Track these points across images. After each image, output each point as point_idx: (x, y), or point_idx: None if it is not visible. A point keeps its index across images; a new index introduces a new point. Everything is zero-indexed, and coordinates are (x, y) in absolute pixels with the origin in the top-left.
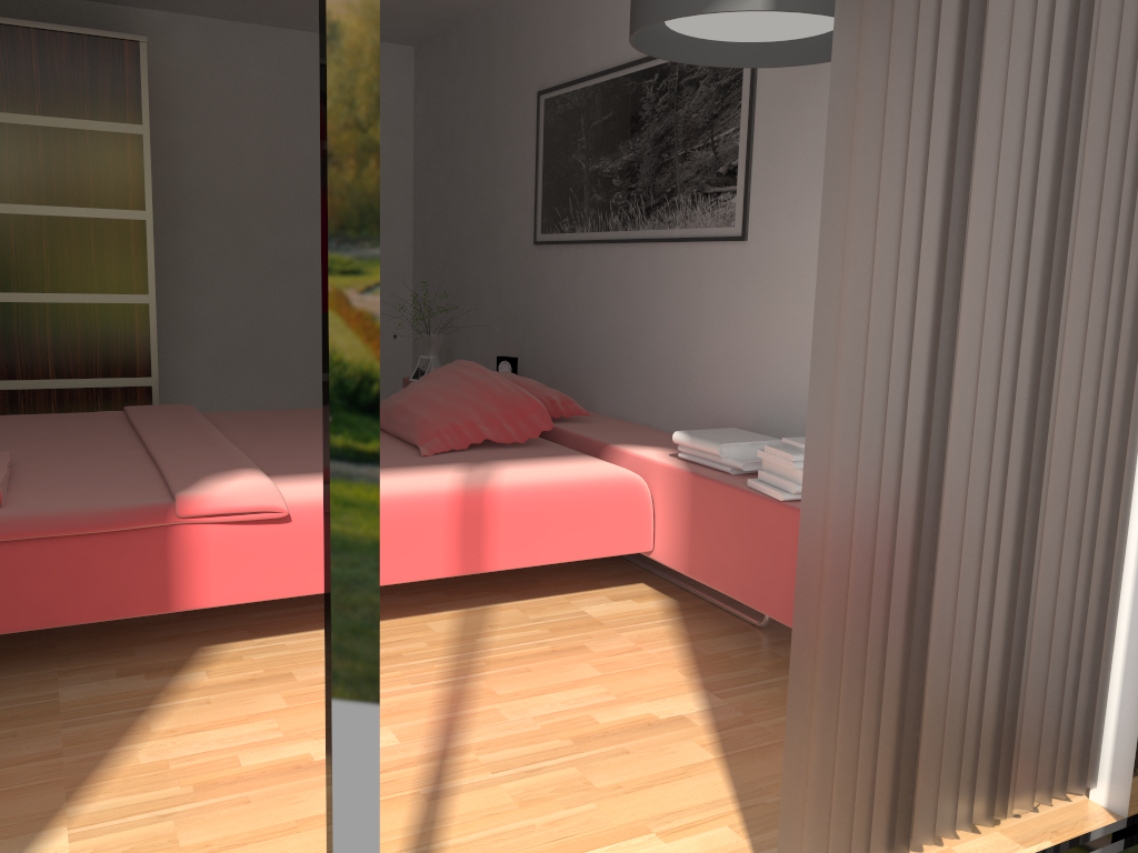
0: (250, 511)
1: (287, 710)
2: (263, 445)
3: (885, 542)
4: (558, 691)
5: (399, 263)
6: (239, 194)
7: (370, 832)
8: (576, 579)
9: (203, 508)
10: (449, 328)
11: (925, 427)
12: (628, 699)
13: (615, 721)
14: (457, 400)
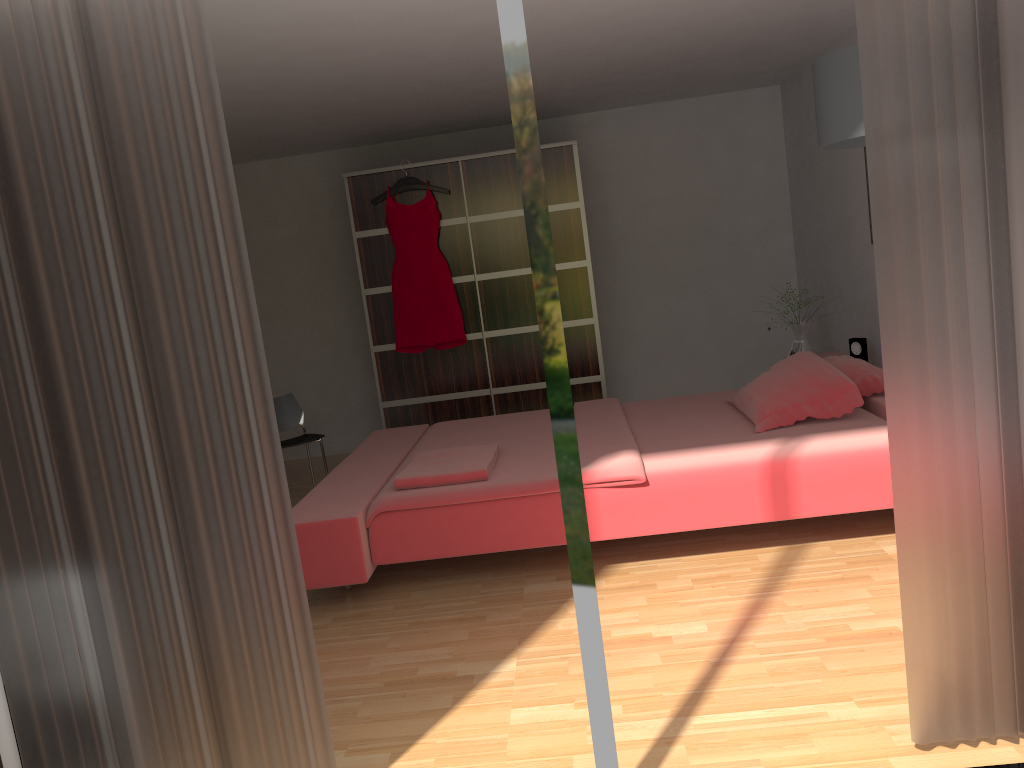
0: (621, 479)
1: (645, 606)
2: (651, 429)
3: (972, 508)
4: (831, 606)
5: (783, 261)
6: (653, 231)
7: (599, 653)
8: (889, 523)
9: (593, 478)
10: (823, 312)
11: (994, 427)
12: (883, 615)
13: (864, 629)
14: (787, 387)
